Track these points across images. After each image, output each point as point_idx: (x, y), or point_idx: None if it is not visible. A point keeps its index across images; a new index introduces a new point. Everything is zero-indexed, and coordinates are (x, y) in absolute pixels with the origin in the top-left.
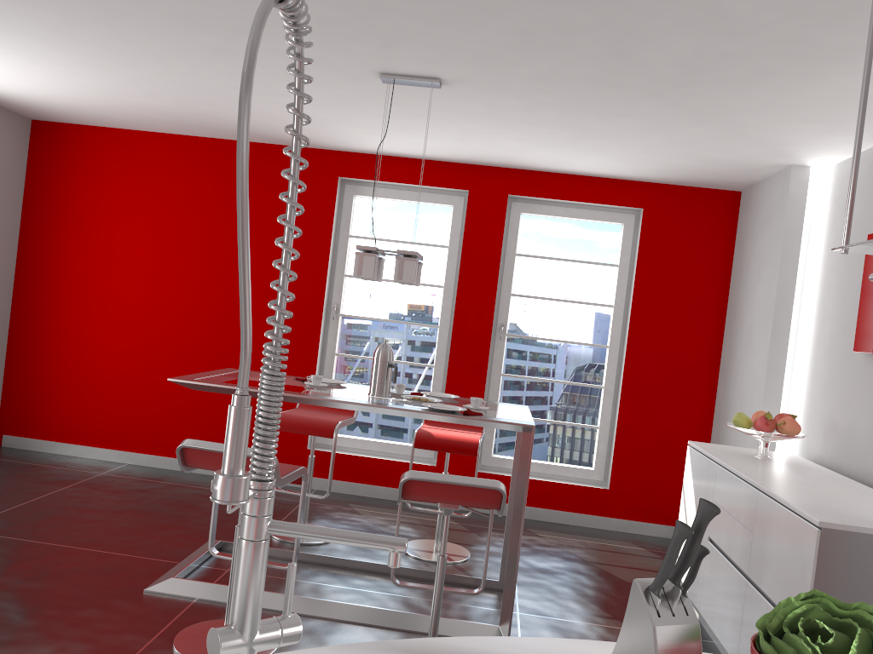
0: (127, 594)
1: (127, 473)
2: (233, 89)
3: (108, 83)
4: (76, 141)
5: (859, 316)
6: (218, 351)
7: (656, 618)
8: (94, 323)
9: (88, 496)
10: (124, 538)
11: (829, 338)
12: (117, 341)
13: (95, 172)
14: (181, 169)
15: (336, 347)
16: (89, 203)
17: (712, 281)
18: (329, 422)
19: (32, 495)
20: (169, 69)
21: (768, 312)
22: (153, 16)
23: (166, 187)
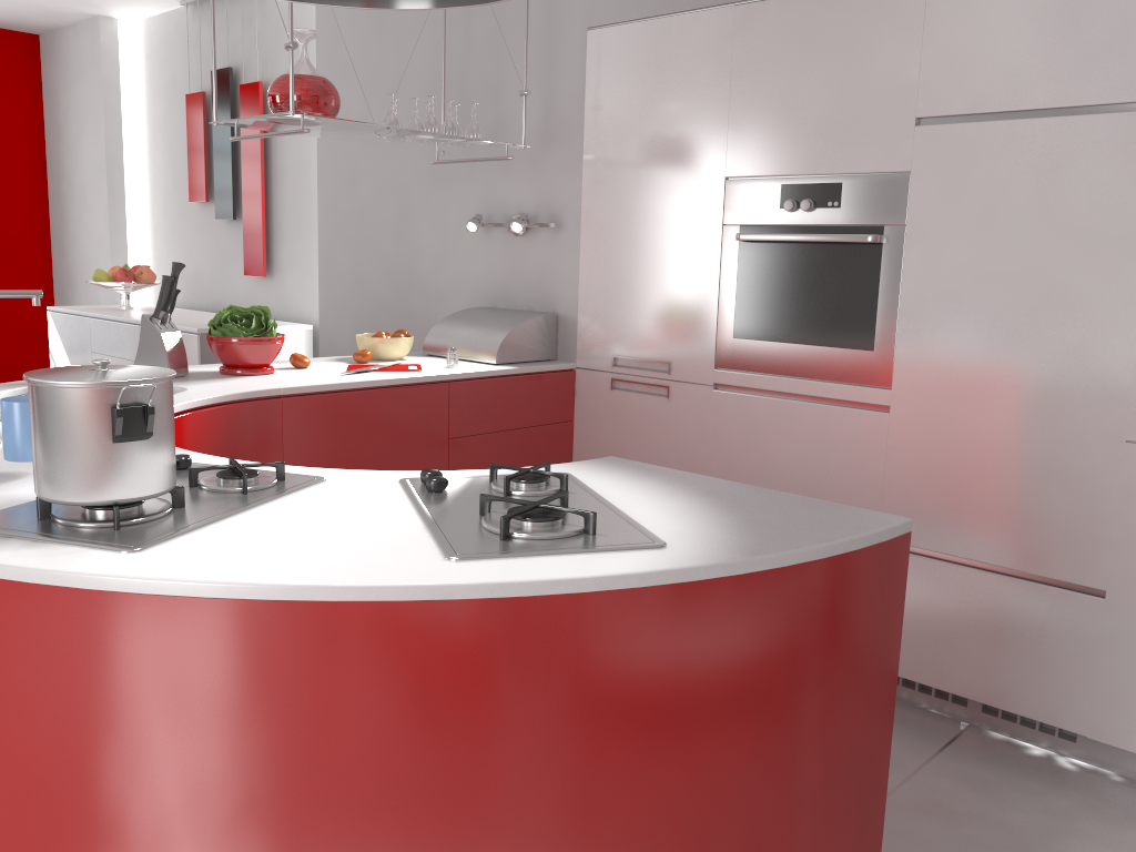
0: None
1: None
2: None
3: None
4: None
5: (190, 170)
6: None
7: (160, 330)
8: None
9: None
10: None
11: (164, 193)
12: None
13: None
14: None
15: None
16: None
17: (25, 138)
18: None
19: None
20: None
21: (100, 170)
22: None
23: None
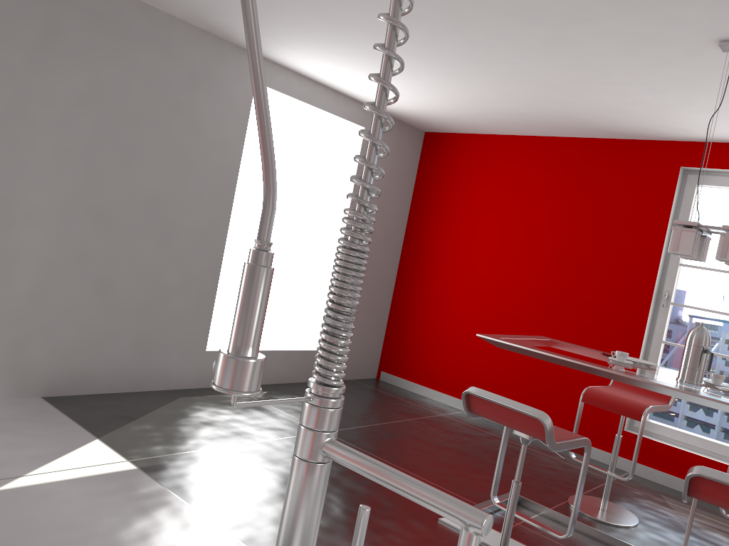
0: (424, 518)
1: (461, 418)
2: (571, 83)
3: (470, 91)
4: (453, 146)
5: None
6: (548, 325)
7: None
8: (451, 291)
9: (424, 429)
10: (439, 470)
11: None
12: (466, 308)
13: (464, 170)
14: (531, 165)
15: (663, 335)
16: (458, 195)
17: None
18: (638, 404)
19: (385, 419)
20: (514, 69)
21: None
22: (492, 16)
23: (518, 181)
